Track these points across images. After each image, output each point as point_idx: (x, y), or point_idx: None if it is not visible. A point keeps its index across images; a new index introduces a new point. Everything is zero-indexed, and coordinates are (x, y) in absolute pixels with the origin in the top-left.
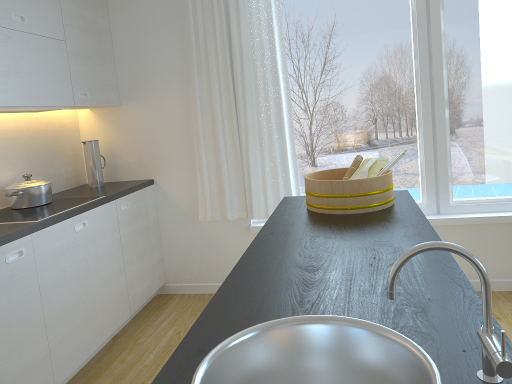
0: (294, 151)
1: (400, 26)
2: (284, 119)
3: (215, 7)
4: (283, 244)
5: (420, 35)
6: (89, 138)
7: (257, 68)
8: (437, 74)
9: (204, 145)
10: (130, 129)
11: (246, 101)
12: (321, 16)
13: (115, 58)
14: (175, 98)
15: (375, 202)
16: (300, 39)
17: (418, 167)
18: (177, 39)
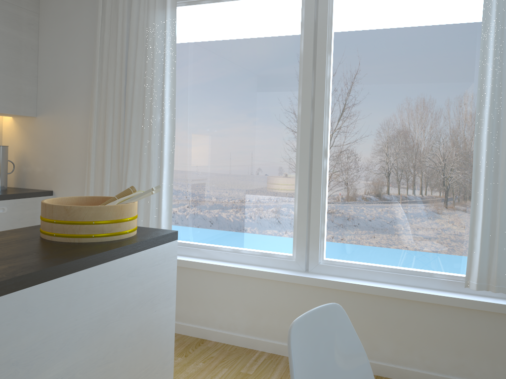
0: (172, 182)
1: (288, 67)
2: (164, 148)
3: (119, 33)
4: None
5: (305, 79)
6: (8, 144)
7: (145, 95)
8: (318, 121)
9: (94, 164)
10: (41, 140)
11: (131, 126)
12: (217, 50)
13: (38, 72)
14: (80, 115)
15: (83, 233)
16: (197, 72)
17: (293, 217)
18: (88, 60)
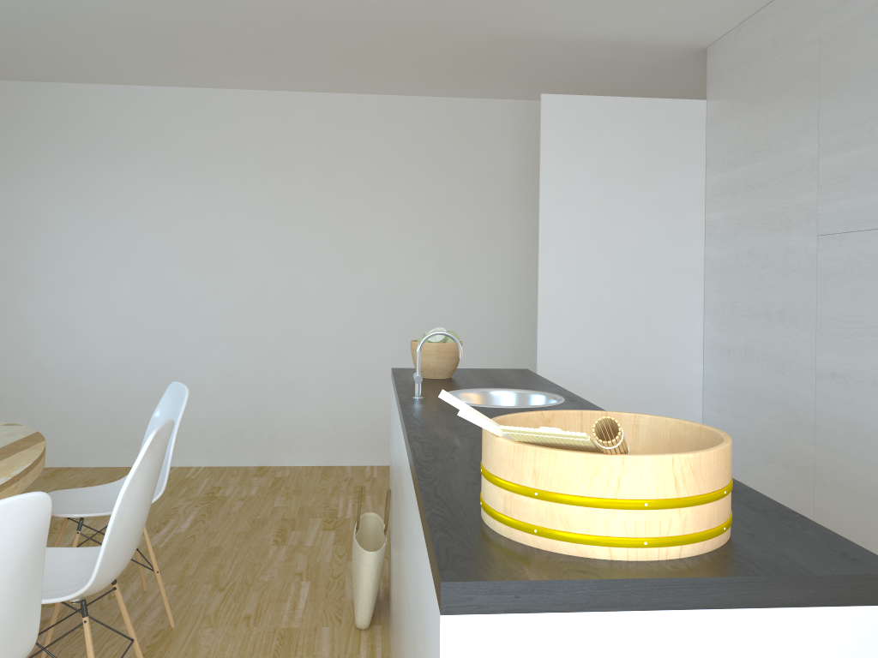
0: None
1: None
2: None
3: None
4: None
5: None
6: None
7: None
8: None
9: None
10: None
11: None
12: None
13: None
14: None
15: None
16: None
17: None
18: None
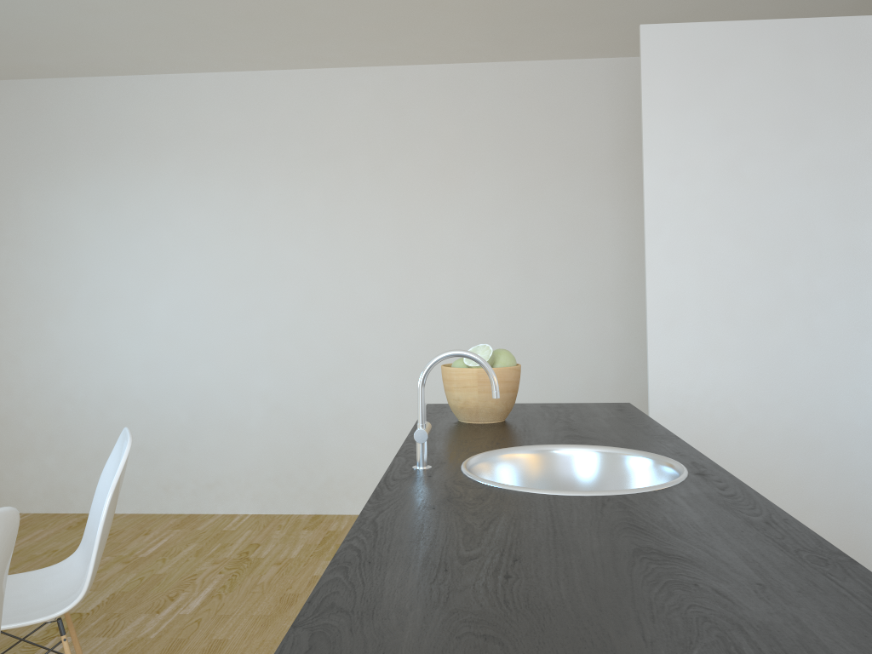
0: None
1: None
2: None
3: None
4: (841, 645)
5: None
6: None
7: None
8: None
9: None
10: None
11: None
12: None
13: None
14: None
15: None
16: None
17: None
18: None
